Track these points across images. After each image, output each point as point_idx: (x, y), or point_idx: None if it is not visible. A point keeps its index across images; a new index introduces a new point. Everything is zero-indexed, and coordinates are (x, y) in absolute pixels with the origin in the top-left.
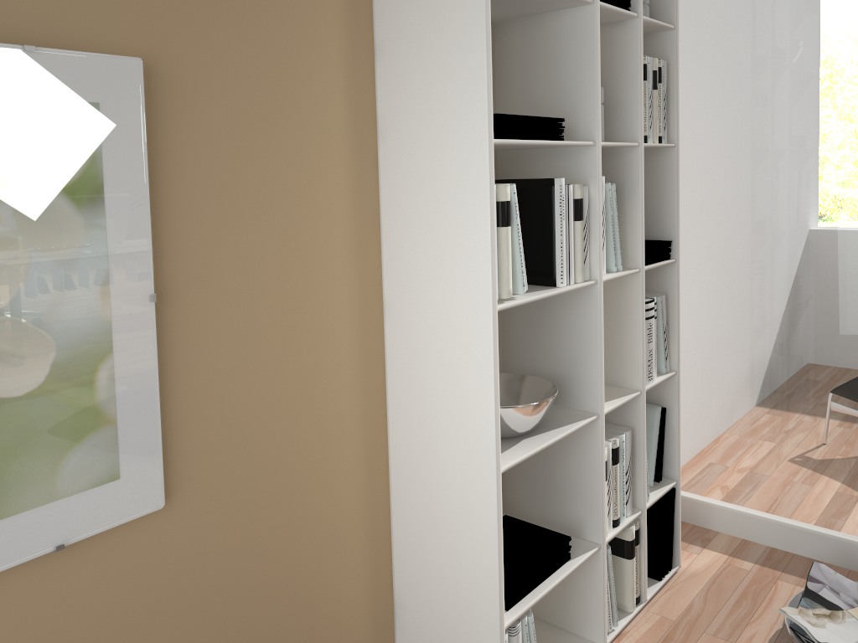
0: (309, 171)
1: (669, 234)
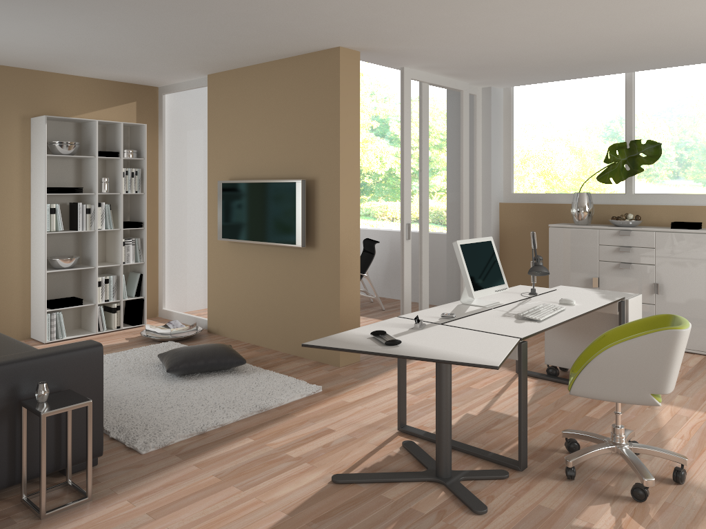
0: (6, 199)
1: (143, 220)
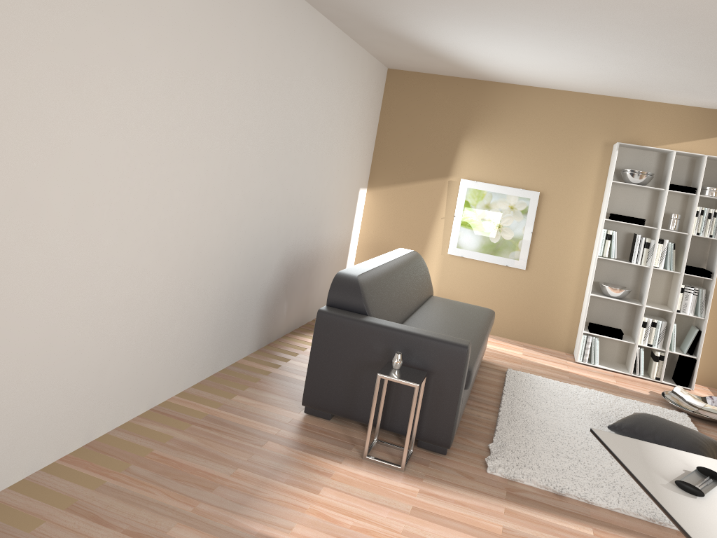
0: (576, 218)
1: (714, 270)
